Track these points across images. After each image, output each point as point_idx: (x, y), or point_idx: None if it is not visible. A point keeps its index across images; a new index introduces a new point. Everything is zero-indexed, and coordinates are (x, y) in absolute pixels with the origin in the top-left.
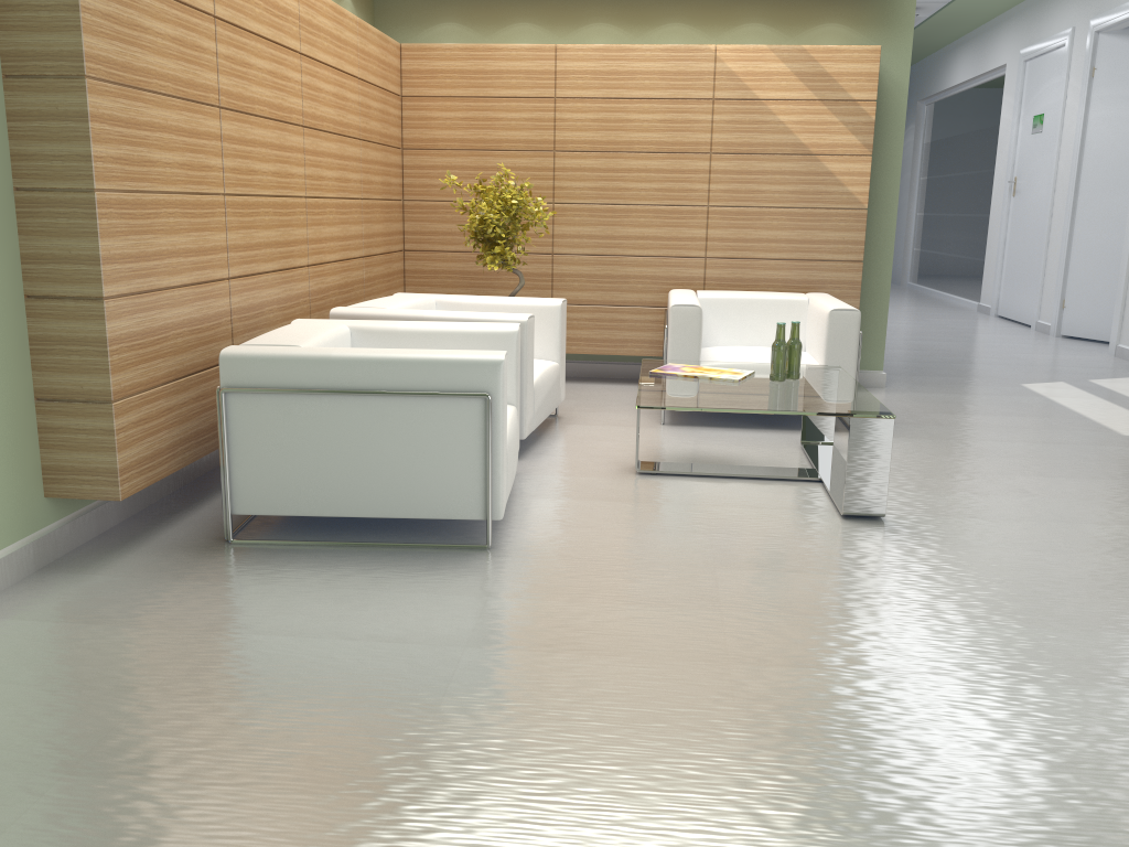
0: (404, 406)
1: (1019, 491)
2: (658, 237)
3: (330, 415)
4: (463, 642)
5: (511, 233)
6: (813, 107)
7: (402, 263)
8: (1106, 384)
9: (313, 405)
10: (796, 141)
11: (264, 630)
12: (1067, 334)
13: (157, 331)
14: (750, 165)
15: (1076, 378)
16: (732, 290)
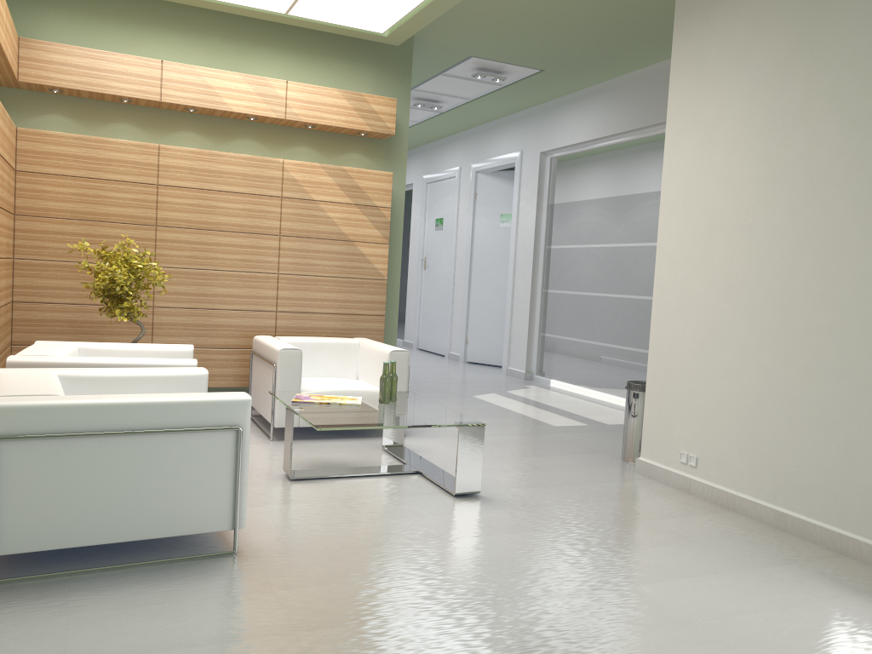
0: (168, 441)
1: (534, 467)
2: (241, 295)
3: (100, 454)
4: (290, 629)
5: (133, 290)
6: (350, 208)
7: (11, 312)
8: (518, 393)
9: (85, 446)
10: (340, 231)
11: (109, 653)
12: (471, 361)
13: None
14: (308, 246)
15: (499, 390)
16: (296, 335)
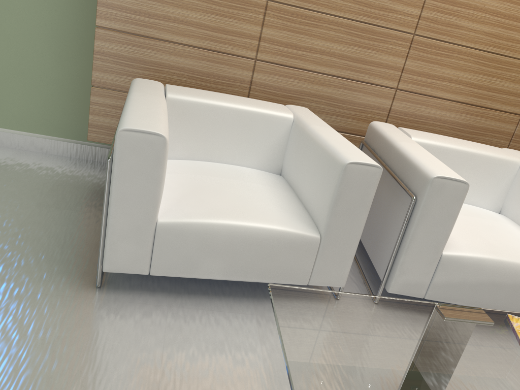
0: None
1: None
2: None
3: None
4: None
5: None
6: None
7: None
8: None
9: None
10: None
11: None
12: None
13: (149, 63)
14: None
15: None
16: None
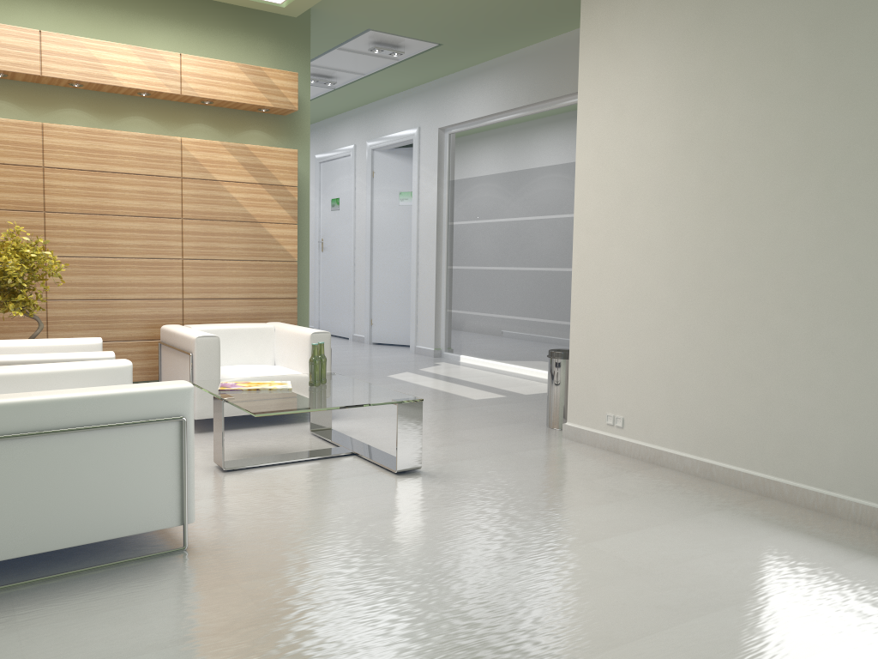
0: (107, 437)
1: (466, 440)
2: (143, 284)
3: (34, 456)
4: (265, 619)
5: (27, 282)
6: (255, 188)
7: None
8: (431, 370)
9: (16, 449)
10: (246, 212)
11: None
12: (376, 342)
13: None
14: (213, 229)
15: (412, 369)
16: (206, 323)
